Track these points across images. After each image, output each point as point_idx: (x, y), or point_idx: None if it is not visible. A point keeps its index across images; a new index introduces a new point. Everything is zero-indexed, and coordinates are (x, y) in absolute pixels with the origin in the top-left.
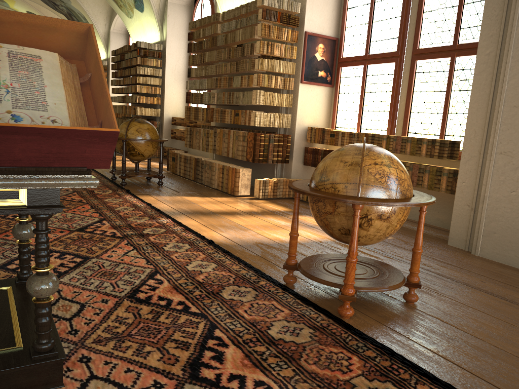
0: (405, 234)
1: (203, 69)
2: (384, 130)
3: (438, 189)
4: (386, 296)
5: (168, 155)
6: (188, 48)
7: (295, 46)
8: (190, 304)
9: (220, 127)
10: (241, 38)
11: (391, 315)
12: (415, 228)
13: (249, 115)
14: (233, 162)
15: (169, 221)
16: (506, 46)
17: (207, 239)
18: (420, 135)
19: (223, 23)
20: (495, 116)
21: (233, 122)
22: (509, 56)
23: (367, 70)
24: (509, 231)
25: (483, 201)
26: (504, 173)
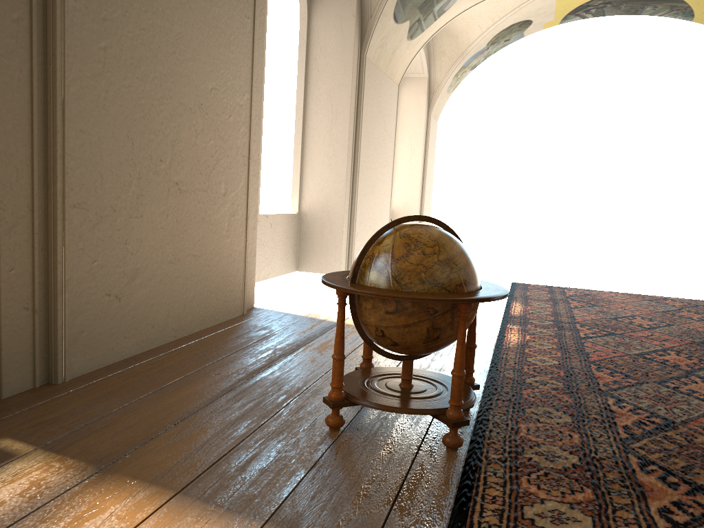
0: None
1: None
2: None
3: None
4: None
5: None
6: None
7: None
8: (634, 466)
9: None
10: None
11: None
12: None
13: None
14: None
15: None
16: (59, 25)
17: None
18: None
19: None
20: (59, 144)
21: None
22: (67, 45)
23: None
24: (97, 319)
25: (62, 290)
26: (82, 237)
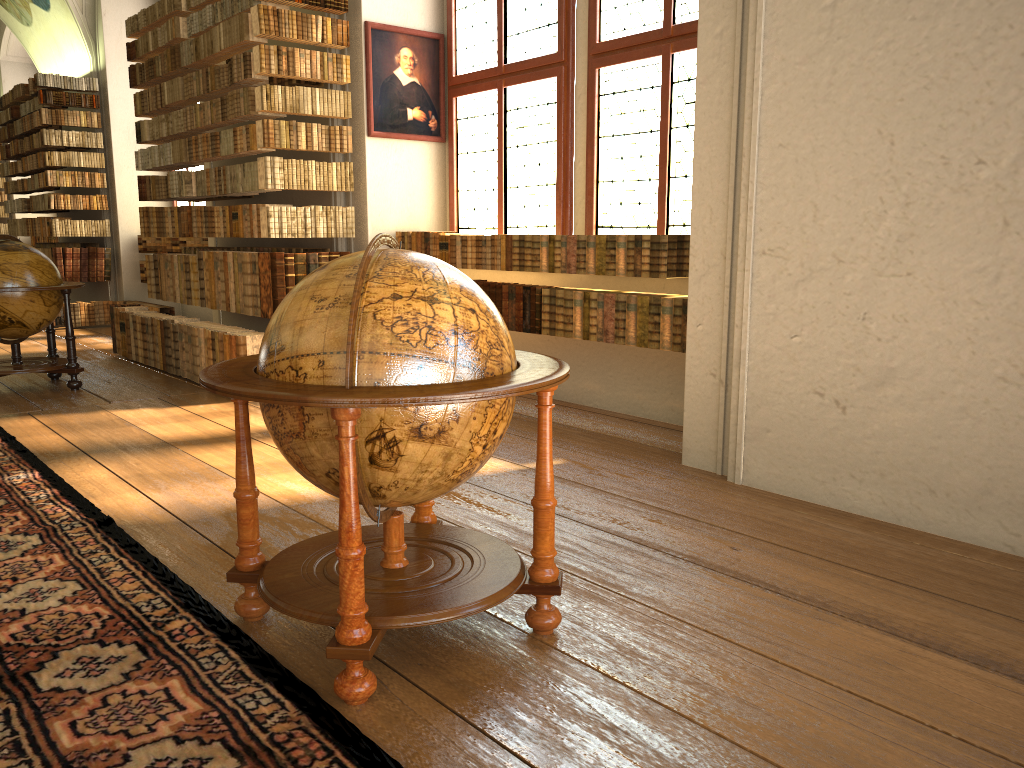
0: (596, 449)
1: (163, 121)
2: (552, 227)
3: (656, 343)
4: (491, 619)
5: (112, 319)
6: (130, 77)
7: (346, 56)
8: None
9: (218, 249)
10: (224, 44)
11: (480, 676)
12: (624, 432)
13: (258, 214)
14: (257, 323)
15: (31, 478)
16: (752, 13)
17: (102, 515)
18: (621, 230)
19: (190, 14)
20: (745, 171)
21: (230, 233)
22: (758, 35)
23: (507, 98)
24: (795, 424)
25: (739, 363)
26: (773, 297)
